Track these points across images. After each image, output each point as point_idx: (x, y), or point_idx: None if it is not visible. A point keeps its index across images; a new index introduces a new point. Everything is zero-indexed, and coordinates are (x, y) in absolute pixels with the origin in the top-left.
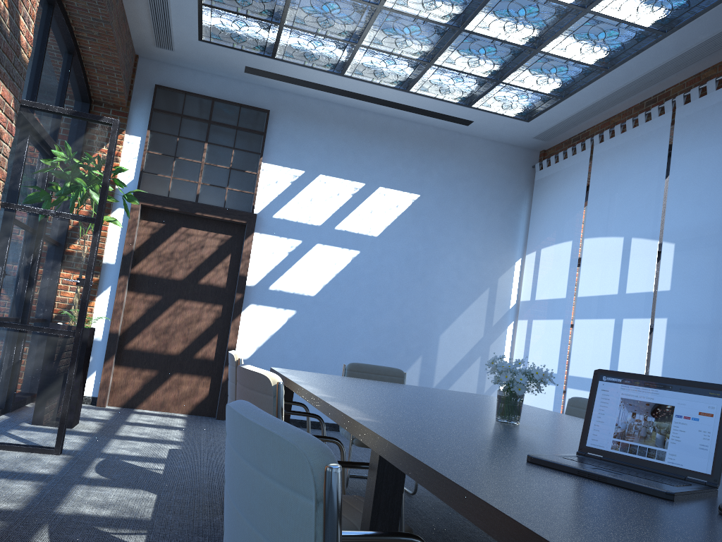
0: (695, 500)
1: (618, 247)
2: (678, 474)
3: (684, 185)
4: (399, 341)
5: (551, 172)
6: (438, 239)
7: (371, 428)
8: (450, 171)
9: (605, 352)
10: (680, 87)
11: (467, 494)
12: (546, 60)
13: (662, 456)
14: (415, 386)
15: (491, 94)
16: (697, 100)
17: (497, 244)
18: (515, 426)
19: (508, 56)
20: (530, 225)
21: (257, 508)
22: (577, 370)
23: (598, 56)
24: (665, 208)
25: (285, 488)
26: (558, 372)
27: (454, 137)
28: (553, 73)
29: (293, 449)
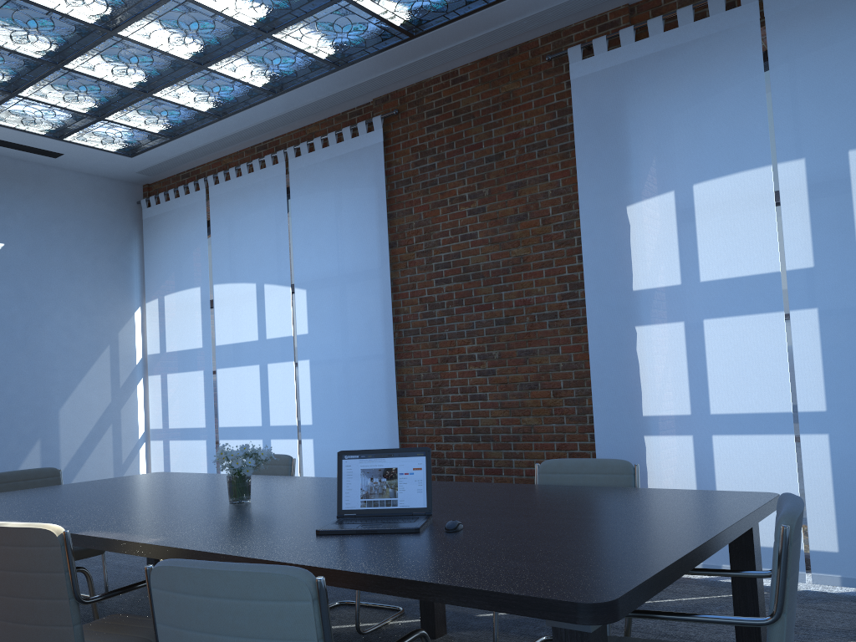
0: (427, 527)
1: (251, 293)
2: (408, 512)
3: (307, 235)
4: (7, 428)
5: (162, 211)
6: (38, 296)
7: (180, 546)
8: (39, 211)
9: (255, 398)
10: (288, 137)
11: (328, 570)
12: (158, 103)
13: (395, 503)
14: (83, 483)
15: (89, 129)
16: (307, 155)
17: (111, 294)
18: (252, 504)
19: (115, 96)
20: (146, 269)
21: (247, 623)
22: (228, 421)
23: (212, 105)
24: (293, 256)
25: (280, 601)
26: (207, 425)
27: (38, 171)
28: (164, 115)
29: (286, 576)
